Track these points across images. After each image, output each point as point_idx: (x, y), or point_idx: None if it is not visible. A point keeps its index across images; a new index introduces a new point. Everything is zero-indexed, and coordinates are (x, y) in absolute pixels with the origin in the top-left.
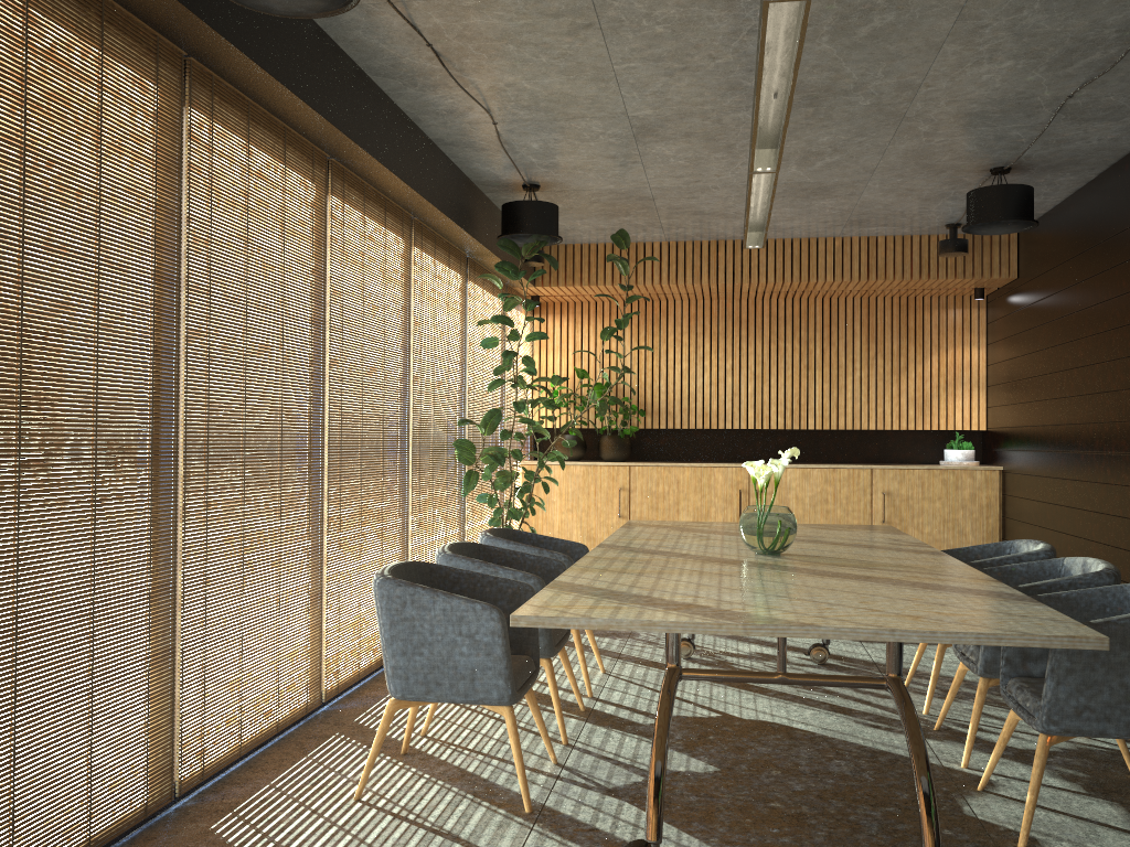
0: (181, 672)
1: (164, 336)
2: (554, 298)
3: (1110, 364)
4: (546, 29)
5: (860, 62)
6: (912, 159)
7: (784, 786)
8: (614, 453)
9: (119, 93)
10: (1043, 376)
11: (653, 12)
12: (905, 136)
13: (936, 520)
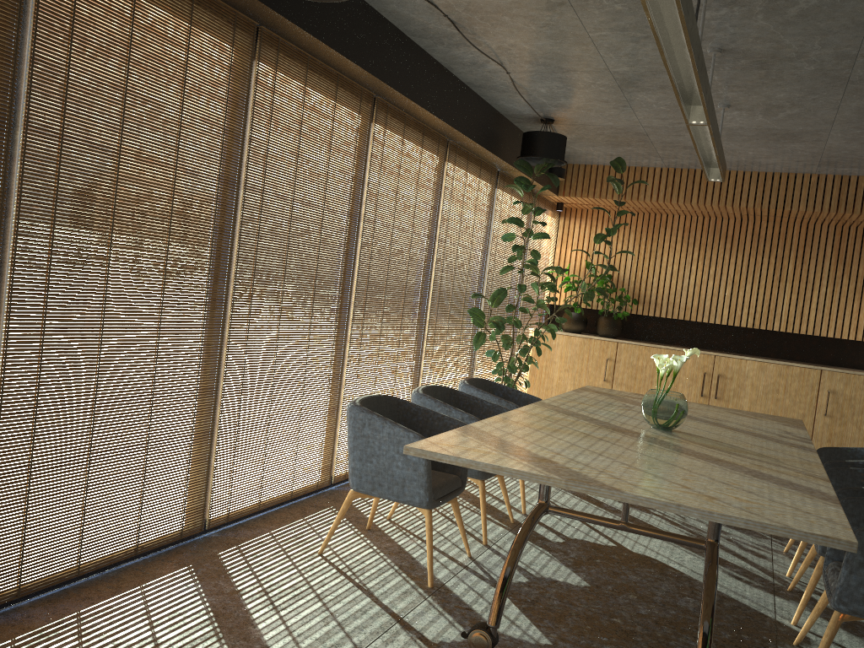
0: (216, 447)
1: (223, 221)
2: (575, 205)
3: None
4: (529, 5)
5: (796, 35)
6: None
7: (632, 608)
8: (607, 331)
9: (202, 53)
10: None
11: None
12: (854, 96)
13: None
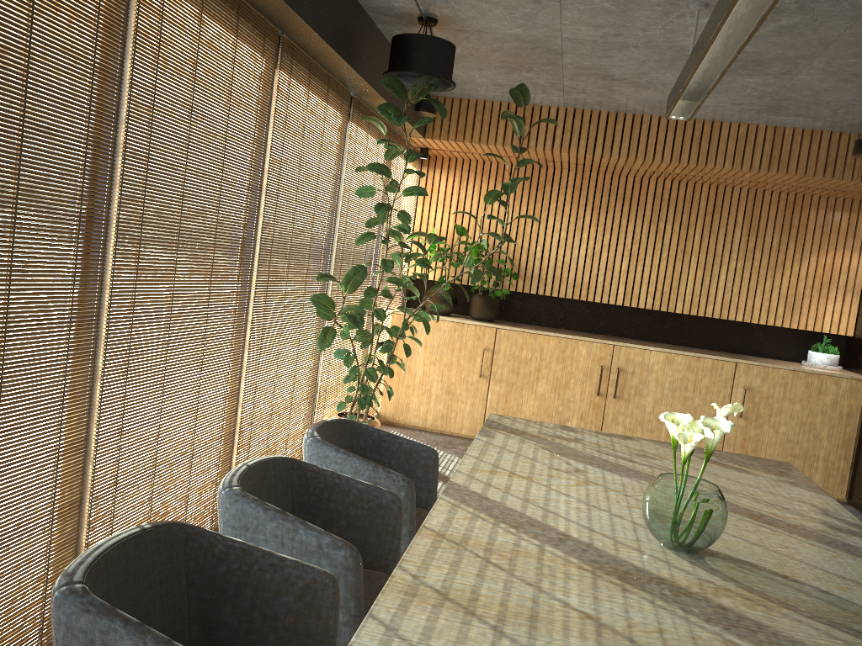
0: None
1: None
2: (443, 152)
3: None
4: None
5: None
6: None
7: None
8: (482, 313)
9: None
10: None
11: None
12: None
13: (793, 421)
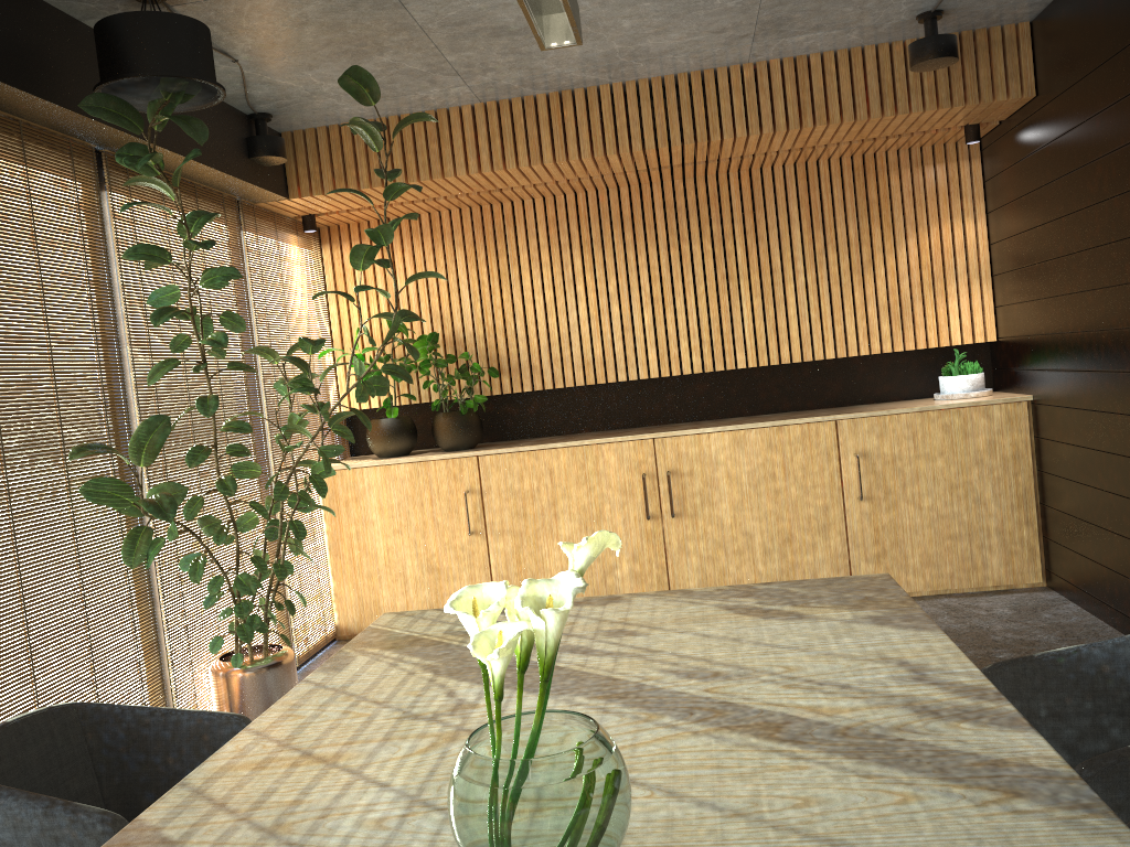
0: None
1: None
2: (341, 216)
3: None
4: None
5: None
6: None
7: None
8: (454, 439)
9: None
10: (1104, 247)
11: None
12: None
13: (939, 486)
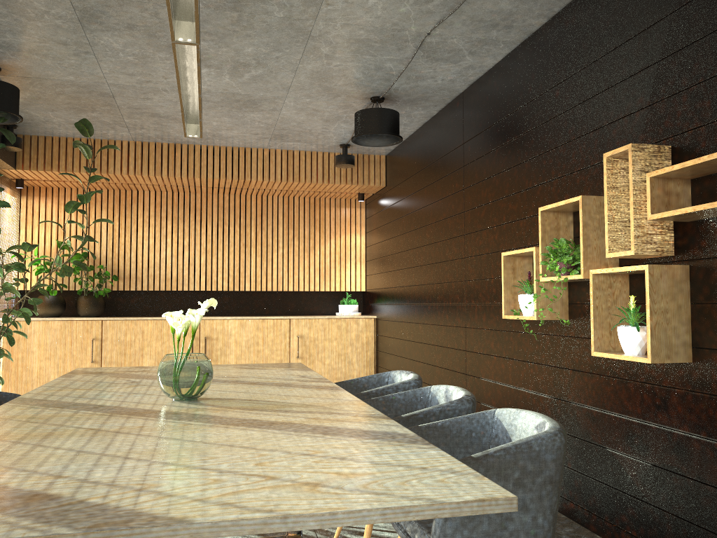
0: None
1: None
2: (38, 182)
3: (448, 241)
4: None
5: None
6: (316, 80)
7: None
8: (89, 310)
9: None
10: (403, 252)
11: None
12: (311, 56)
13: (333, 354)
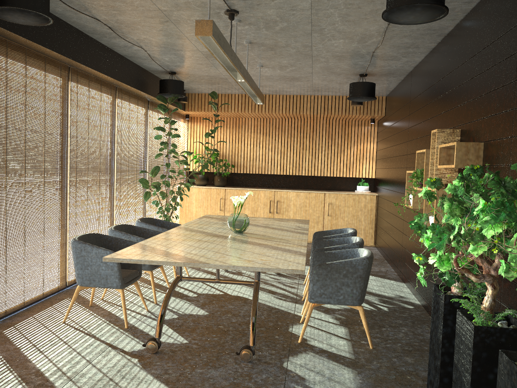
0: None
1: None
2: (196, 115)
3: (402, 157)
4: (150, 21)
5: (282, 37)
6: (325, 69)
7: (228, 320)
8: (219, 183)
9: None
10: (388, 158)
11: (190, 18)
12: (317, 62)
13: (350, 215)
